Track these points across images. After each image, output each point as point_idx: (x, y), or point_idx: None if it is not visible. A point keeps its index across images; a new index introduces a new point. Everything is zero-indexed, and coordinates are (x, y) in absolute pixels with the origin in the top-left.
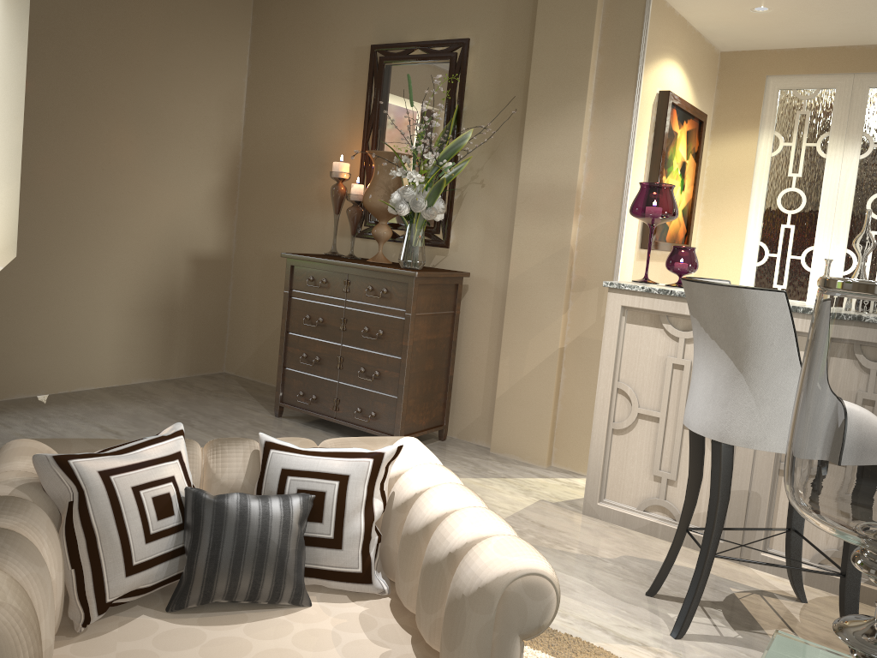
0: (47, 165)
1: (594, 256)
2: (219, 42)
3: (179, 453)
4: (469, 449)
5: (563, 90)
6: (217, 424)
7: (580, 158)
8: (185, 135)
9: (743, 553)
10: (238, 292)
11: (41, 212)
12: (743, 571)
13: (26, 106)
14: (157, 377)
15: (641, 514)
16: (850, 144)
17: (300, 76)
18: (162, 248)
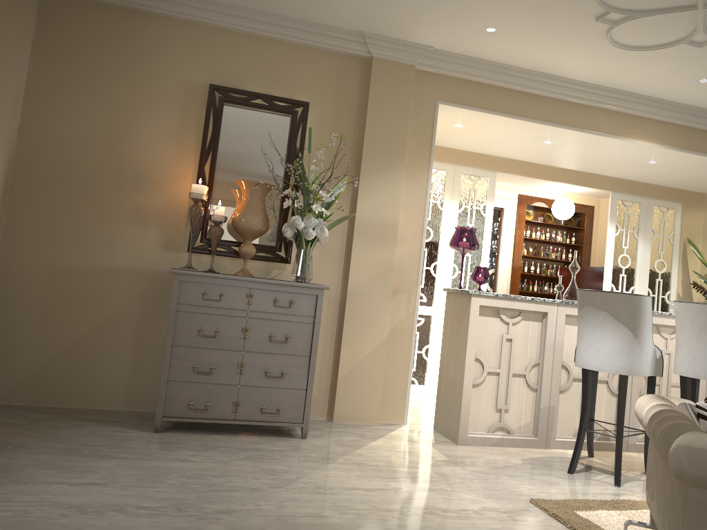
0: None
1: (404, 271)
2: (20, 34)
3: None
4: (320, 423)
5: (388, 156)
6: (138, 451)
7: (401, 205)
8: None
9: (547, 442)
10: (3, 308)
11: None
12: (554, 451)
13: None
14: None
15: (491, 435)
16: (454, 204)
17: (111, 91)
18: None
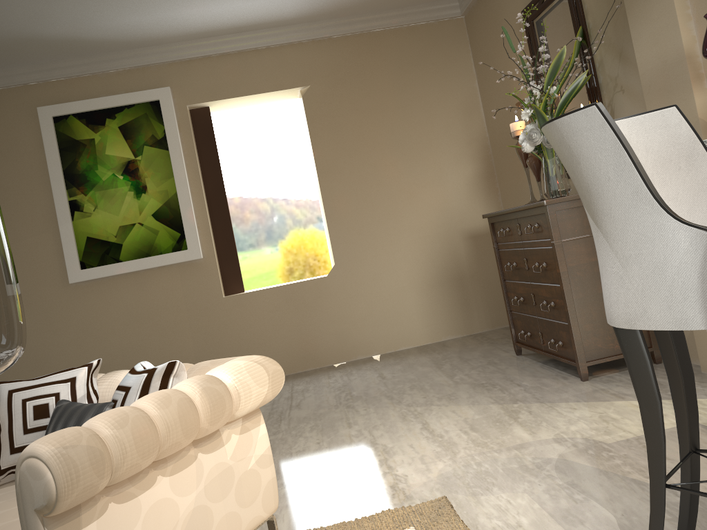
0: (339, 200)
1: None
2: (444, 67)
3: (74, 378)
4: None
5: None
6: (460, 365)
7: (677, 20)
8: (435, 146)
9: None
10: None
11: (343, 231)
12: None
13: (316, 167)
14: (462, 333)
15: None
16: None
17: (498, 64)
18: (439, 234)
